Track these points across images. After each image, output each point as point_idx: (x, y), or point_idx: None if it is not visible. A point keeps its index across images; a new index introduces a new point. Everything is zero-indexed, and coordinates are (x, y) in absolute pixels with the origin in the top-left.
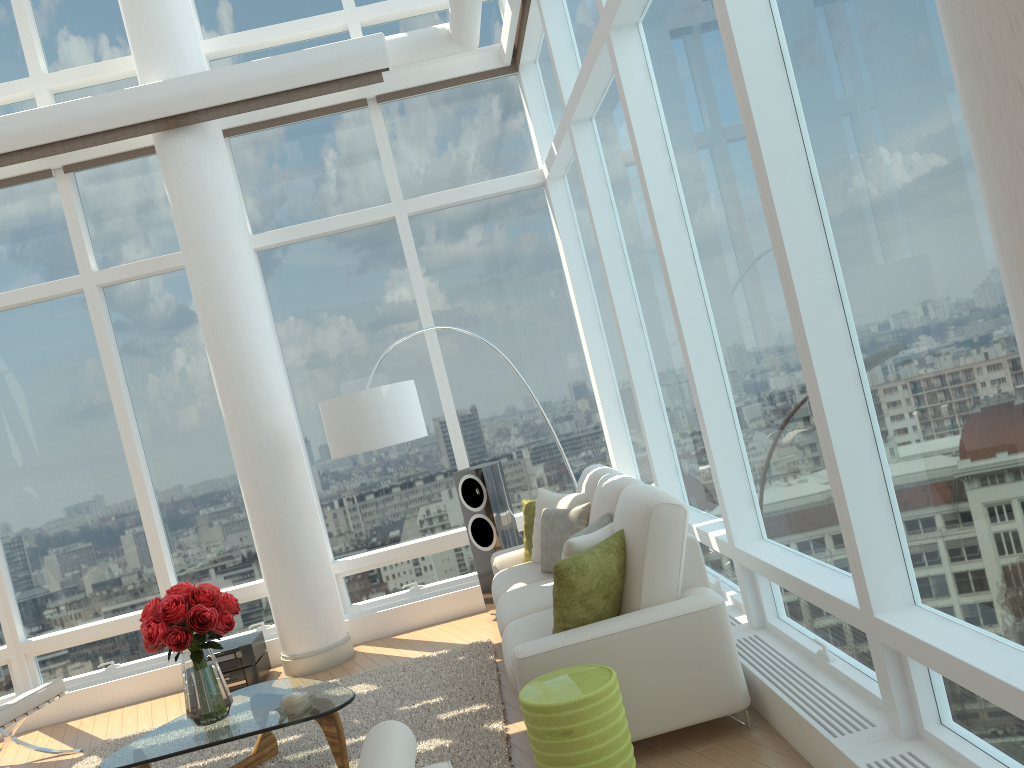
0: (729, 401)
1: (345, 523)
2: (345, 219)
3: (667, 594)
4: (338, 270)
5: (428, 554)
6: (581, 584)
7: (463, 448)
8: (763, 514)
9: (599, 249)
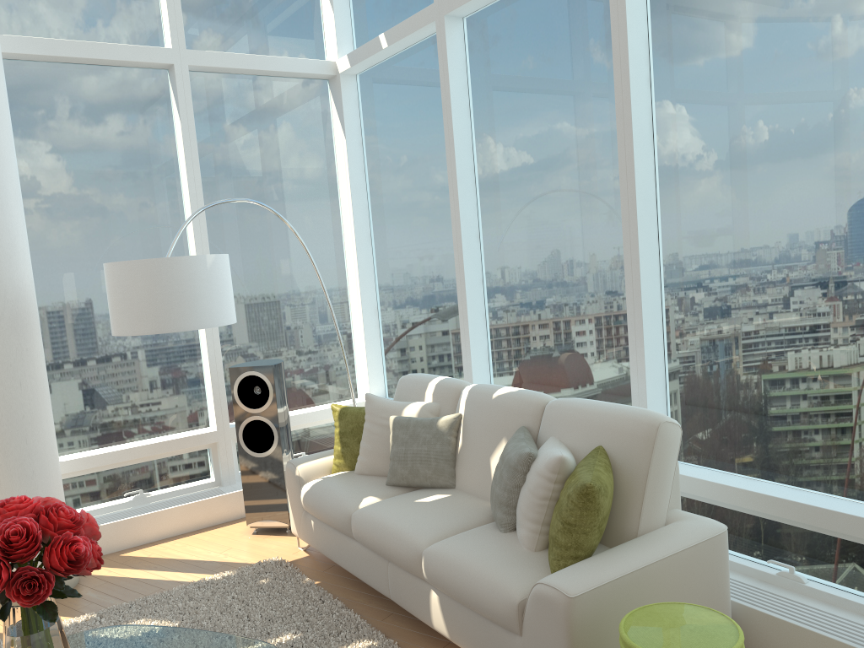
0: (663, 324)
1: (59, 416)
2: (112, 50)
3: (661, 517)
4: (89, 109)
5: (161, 457)
6: (604, 507)
7: (218, 341)
8: (685, 437)
9: (452, 153)
